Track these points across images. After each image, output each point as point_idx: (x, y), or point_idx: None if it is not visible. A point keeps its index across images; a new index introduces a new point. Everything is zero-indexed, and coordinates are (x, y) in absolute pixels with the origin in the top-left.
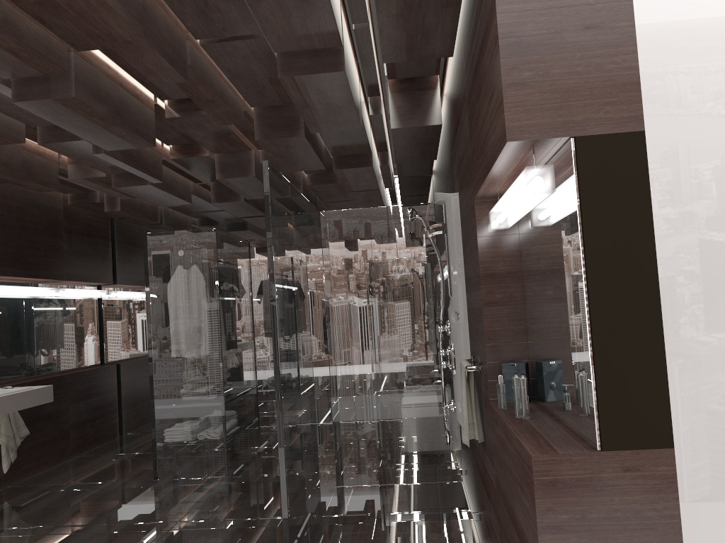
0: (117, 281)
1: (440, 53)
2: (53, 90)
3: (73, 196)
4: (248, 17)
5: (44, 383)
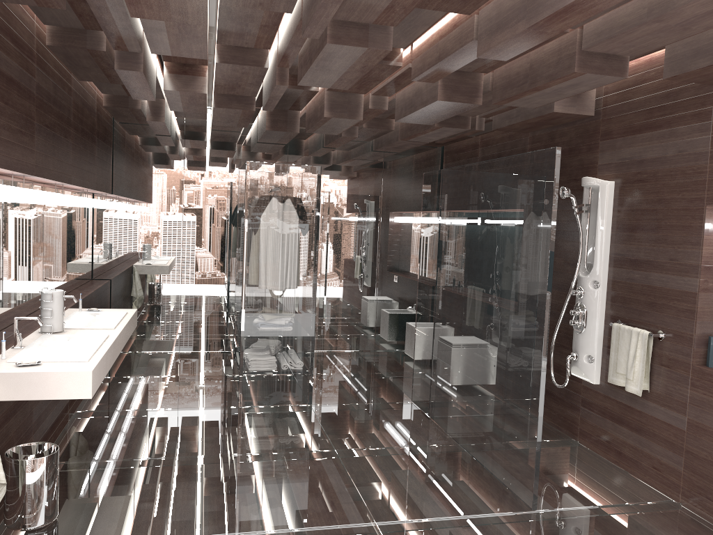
0: (115, 192)
1: (711, 82)
2: (370, 40)
3: (110, 98)
4: (590, 18)
5: (85, 302)
